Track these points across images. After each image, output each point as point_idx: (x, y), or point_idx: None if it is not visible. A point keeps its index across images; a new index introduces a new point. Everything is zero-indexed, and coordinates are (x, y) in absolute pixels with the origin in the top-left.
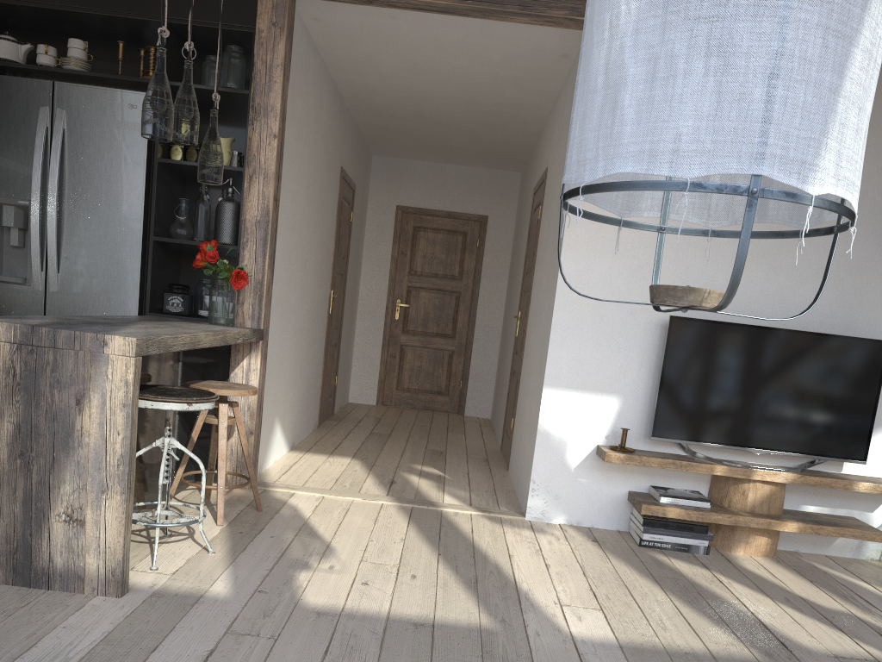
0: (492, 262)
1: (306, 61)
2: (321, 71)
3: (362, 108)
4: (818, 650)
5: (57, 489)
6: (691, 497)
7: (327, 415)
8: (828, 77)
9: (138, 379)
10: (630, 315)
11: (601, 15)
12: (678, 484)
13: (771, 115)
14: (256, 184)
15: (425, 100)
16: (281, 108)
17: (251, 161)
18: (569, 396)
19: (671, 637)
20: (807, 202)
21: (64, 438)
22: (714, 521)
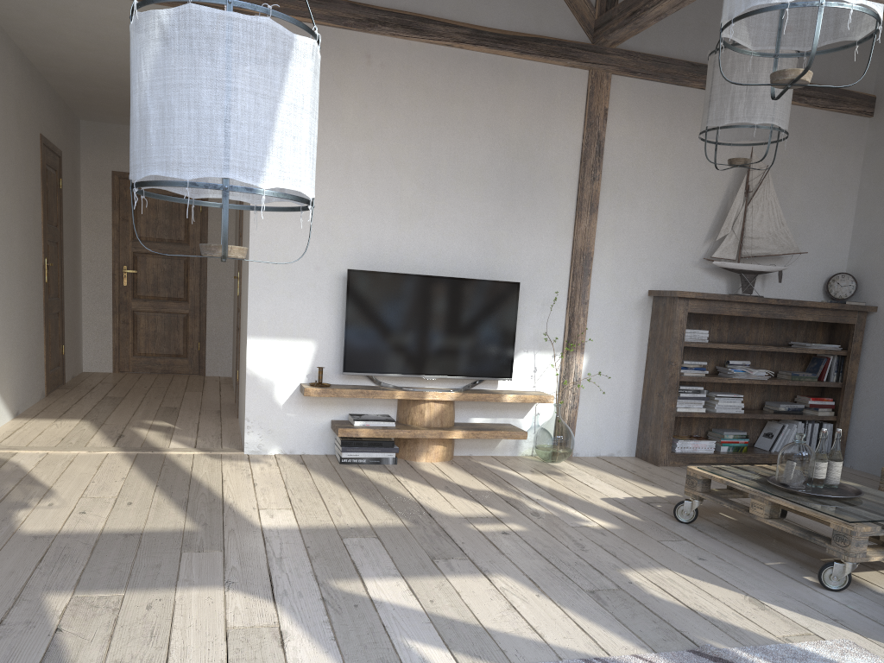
0: (217, 226)
1: None
2: (2, 39)
3: (56, 74)
4: (454, 515)
5: None
6: (379, 419)
7: (57, 384)
8: (262, 121)
9: None
10: (317, 270)
11: (134, 73)
12: (371, 410)
13: (229, 144)
14: None
15: (120, 70)
16: None
17: None
18: (271, 343)
19: (343, 520)
20: (261, 193)
21: None
22: (398, 436)
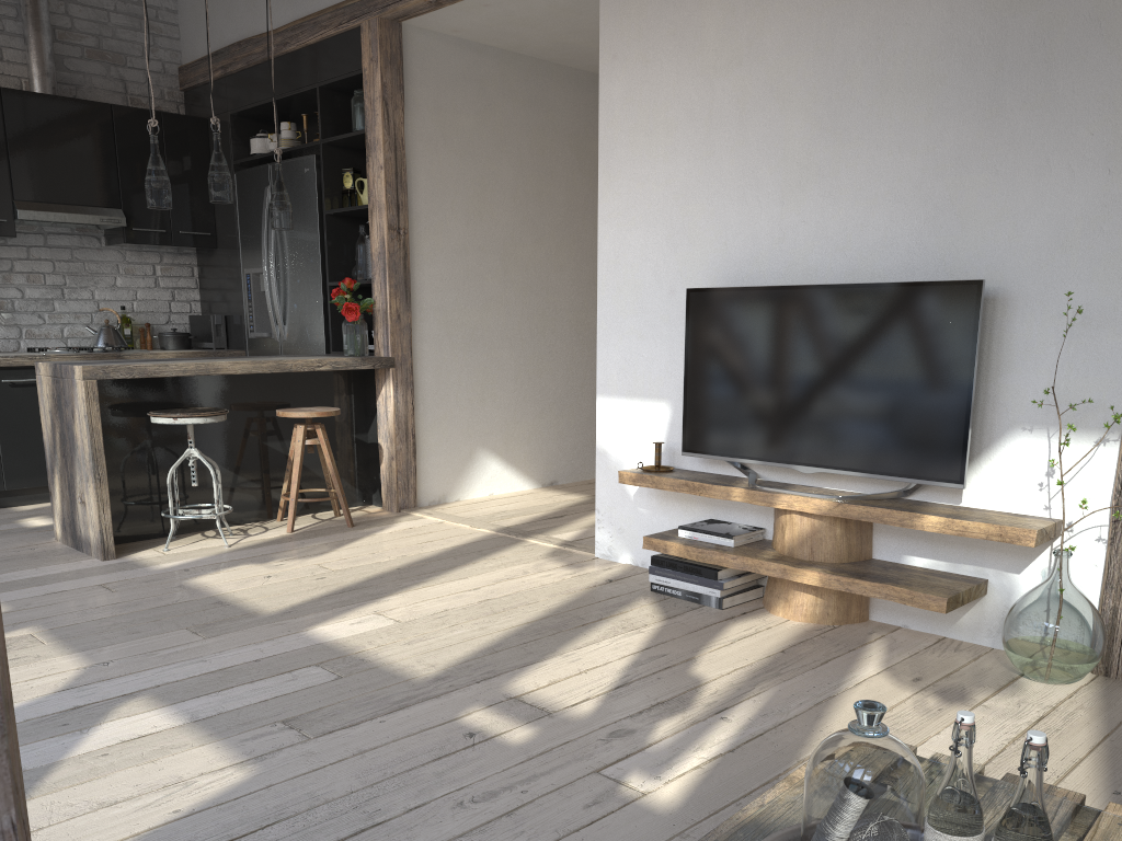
0: None
1: (474, 74)
2: (535, 71)
3: None
4: (512, 690)
5: (75, 479)
6: (713, 532)
7: None
8: None
9: (94, 397)
10: (671, 295)
11: None
12: (742, 517)
13: None
14: (375, 218)
15: None
16: (385, 138)
17: (370, 197)
18: (621, 406)
19: (391, 649)
20: None
21: (72, 442)
22: (717, 562)
